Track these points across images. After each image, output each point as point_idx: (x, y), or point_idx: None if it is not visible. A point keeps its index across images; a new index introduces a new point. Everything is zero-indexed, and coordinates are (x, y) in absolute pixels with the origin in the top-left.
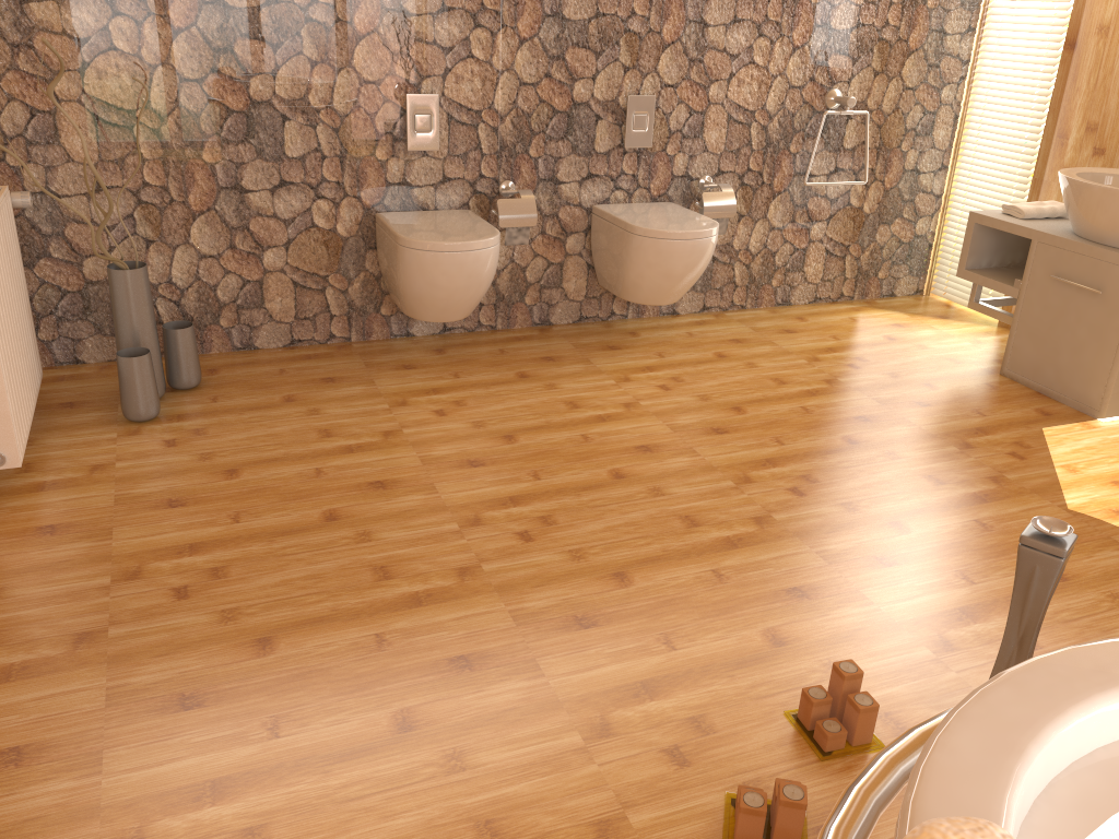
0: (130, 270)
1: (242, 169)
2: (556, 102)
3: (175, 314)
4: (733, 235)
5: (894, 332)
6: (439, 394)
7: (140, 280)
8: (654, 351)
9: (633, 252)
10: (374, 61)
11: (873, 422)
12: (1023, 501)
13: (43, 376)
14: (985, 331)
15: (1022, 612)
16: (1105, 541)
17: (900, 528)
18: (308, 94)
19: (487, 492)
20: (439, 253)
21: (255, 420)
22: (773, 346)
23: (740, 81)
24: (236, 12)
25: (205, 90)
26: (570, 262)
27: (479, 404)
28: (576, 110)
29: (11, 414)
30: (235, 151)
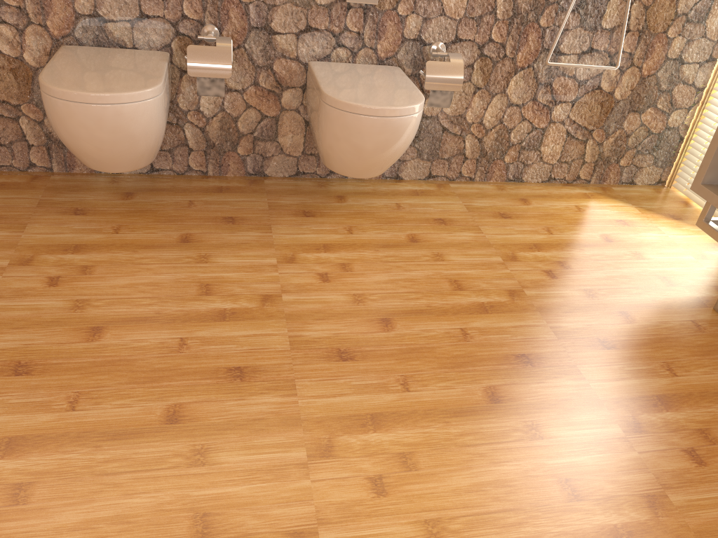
0: None
1: None
2: None
3: None
4: (466, 108)
5: (615, 231)
6: (76, 254)
7: None
8: (346, 223)
9: (322, 122)
10: None
11: (535, 367)
12: None
13: None
14: (715, 243)
15: None
16: None
17: None
18: None
19: None
20: (71, 104)
21: None
22: (476, 234)
23: None
24: None
25: None
26: (284, 118)
27: (105, 274)
28: None
29: None
30: None
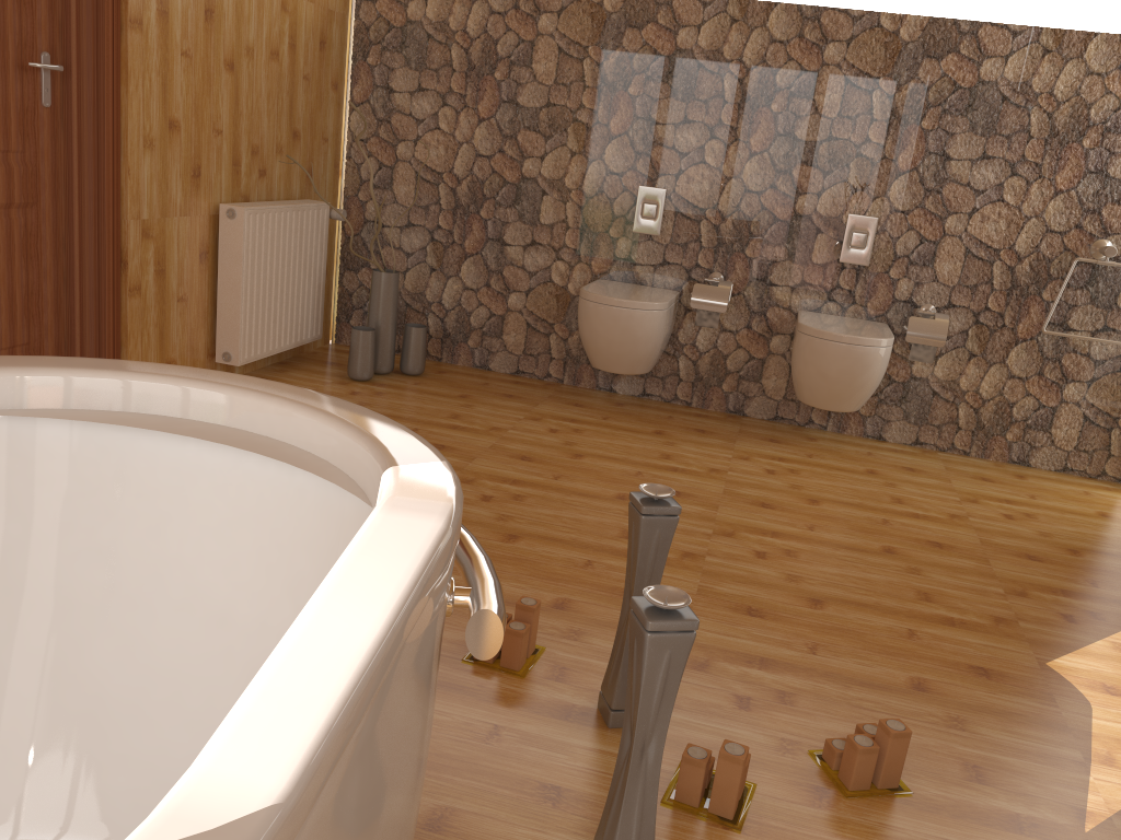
0: (382, 272)
1: (503, 226)
2: (775, 210)
3: (436, 326)
4: (957, 372)
5: (1119, 513)
6: (572, 423)
7: (388, 281)
8: (808, 452)
9: (795, 348)
10: (617, 156)
11: (943, 549)
12: (998, 641)
13: (340, 348)
14: None
15: (630, 573)
16: (1038, 693)
17: (815, 604)
18: (562, 176)
19: (505, 472)
20: (599, 305)
21: (423, 398)
22: (942, 482)
23: (980, 216)
24: (521, 109)
25: (489, 163)
26: (769, 360)
27: (591, 435)
28: (793, 220)
29: (241, 328)
30: (501, 211)
